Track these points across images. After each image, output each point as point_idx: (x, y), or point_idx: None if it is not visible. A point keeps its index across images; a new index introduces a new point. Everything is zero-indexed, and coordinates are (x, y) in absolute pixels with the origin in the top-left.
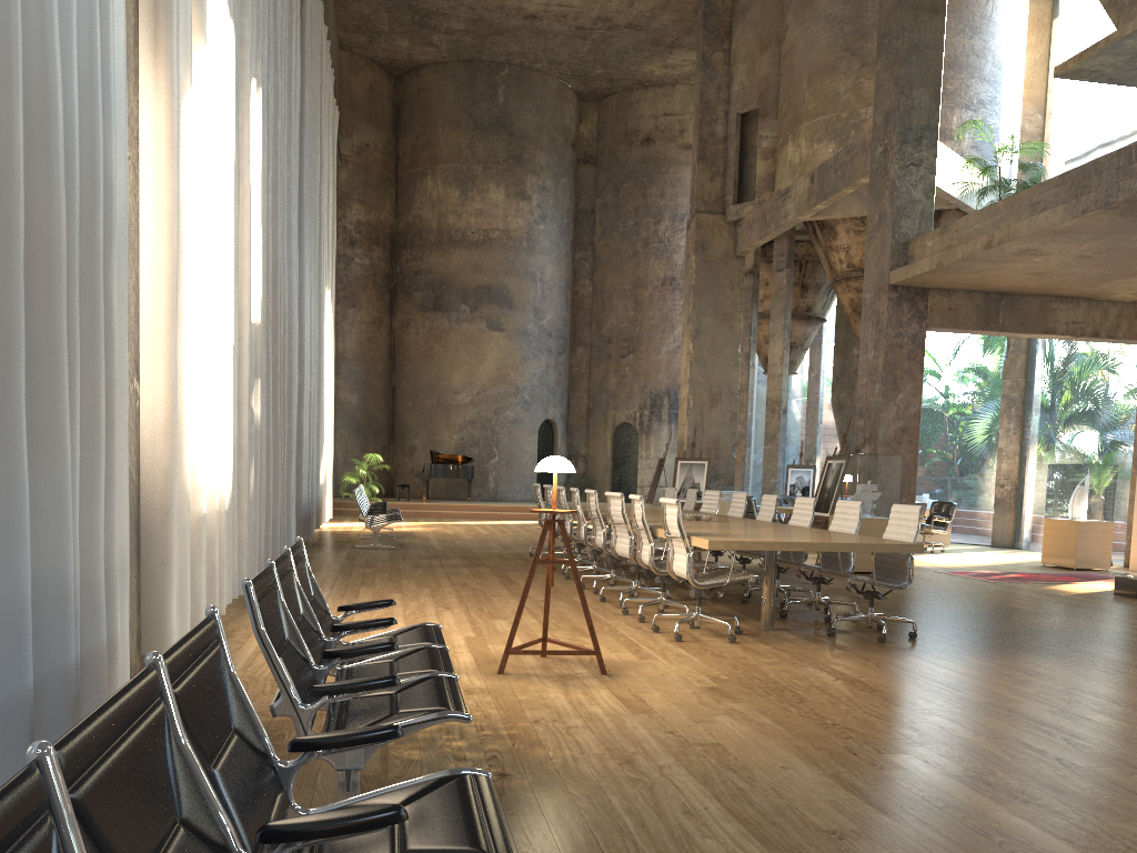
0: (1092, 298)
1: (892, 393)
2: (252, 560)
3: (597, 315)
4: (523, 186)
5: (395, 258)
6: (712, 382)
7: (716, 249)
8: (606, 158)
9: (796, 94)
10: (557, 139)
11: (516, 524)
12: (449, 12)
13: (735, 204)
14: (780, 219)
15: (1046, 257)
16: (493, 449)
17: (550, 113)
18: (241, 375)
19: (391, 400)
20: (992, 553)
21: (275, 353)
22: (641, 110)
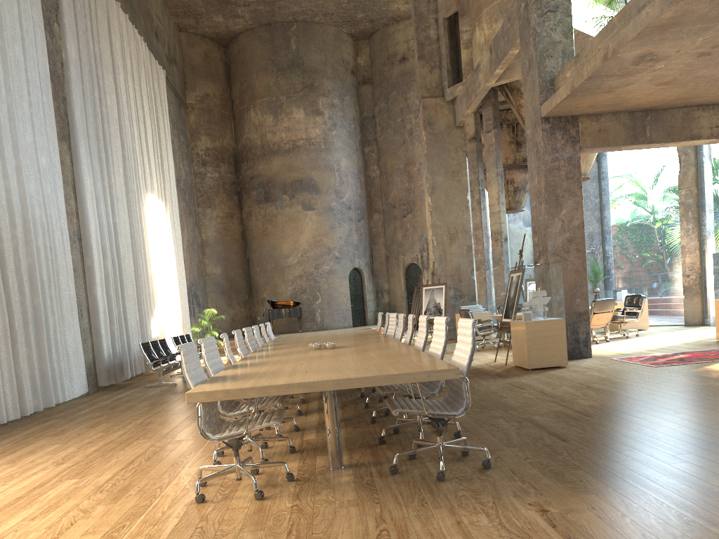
0: None
1: (555, 210)
2: None
3: (385, 190)
4: (317, 105)
5: (239, 170)
6: (449, 224)
7: (440, 123)
8: (378, 77)
9: None
10: (339, 69)
11: None
12: None
13: (450, 87)
14: (476, 89)
15: (666, 61)
16: (317, 293)
17: (331, 52)
18: None
19: (247, 268)
20: (680, 332)
21: None
22: (396, 38)
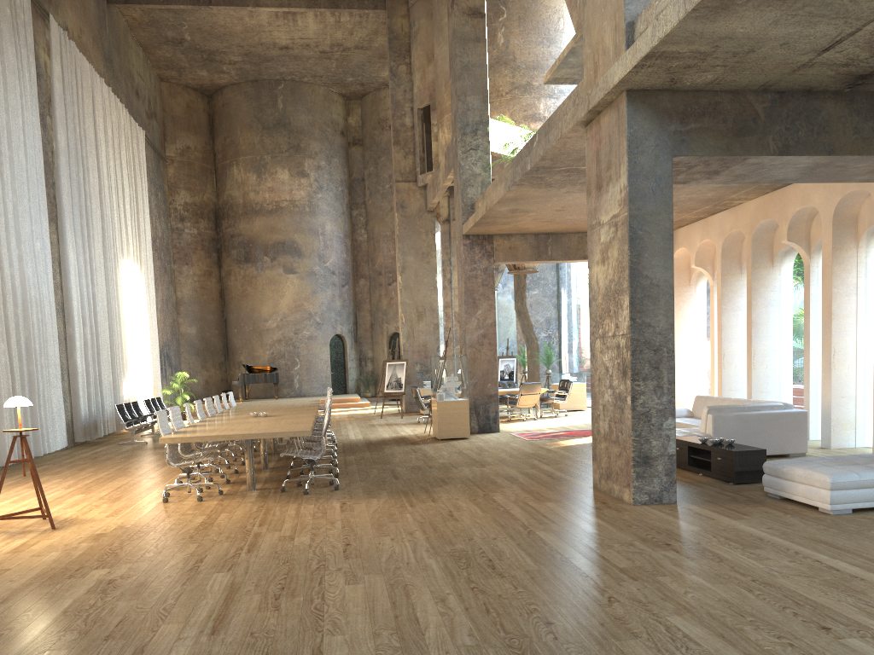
0: None
1: (473, 310)
2: None
3: (371, 255)
4: (302, 167)
5: (219, 226)
6: (417, 303)
7: (412, 207)
8: (368, 140)
9: (440, 95)
10: (327, 130)
11: None
12: (226, 50)
13: (421, 174)
14: (438, 185)
15: (534, 212)
16: (295, 359)
17: (319, 112)
18: None
19: (225, 329)
20: None
21: None
22: (387, 104)
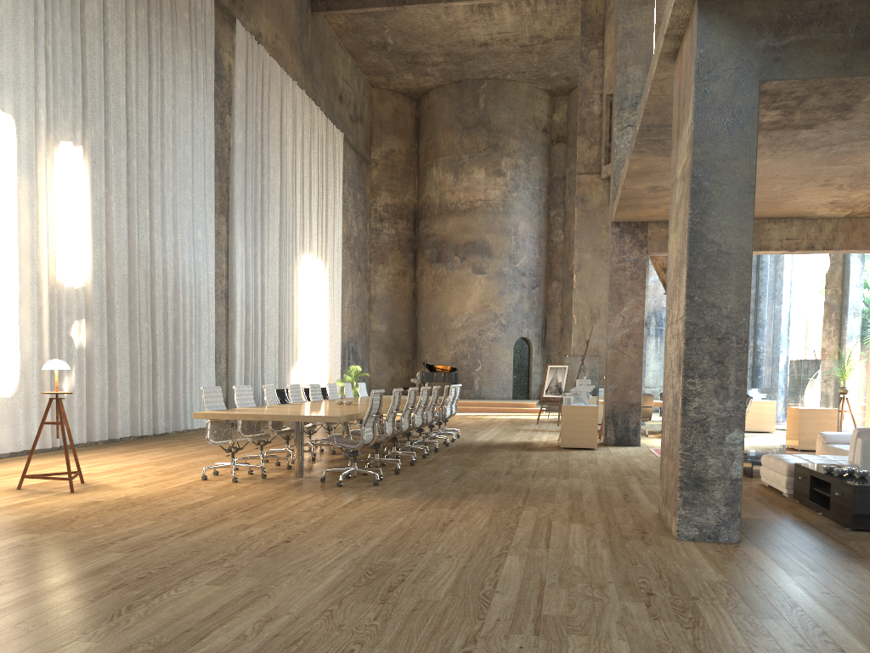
0: (802, 217)
1: (617, 307)
2: (80, 429)
3: (566, 257)
4: (499, 166)
5: (417, 227)
6: (592, 304)
7: (593, 201)
8: (571, 136)
9: None
10: (528, 128)
11: (460, 415)
12: (427, 51)
13: (605, 165)
14: None
15: None
16: (477, 360)
17: (521, 110)
18: (43, 318)
19: (415, 327)
20: None
21: (134, 302)
22: None
